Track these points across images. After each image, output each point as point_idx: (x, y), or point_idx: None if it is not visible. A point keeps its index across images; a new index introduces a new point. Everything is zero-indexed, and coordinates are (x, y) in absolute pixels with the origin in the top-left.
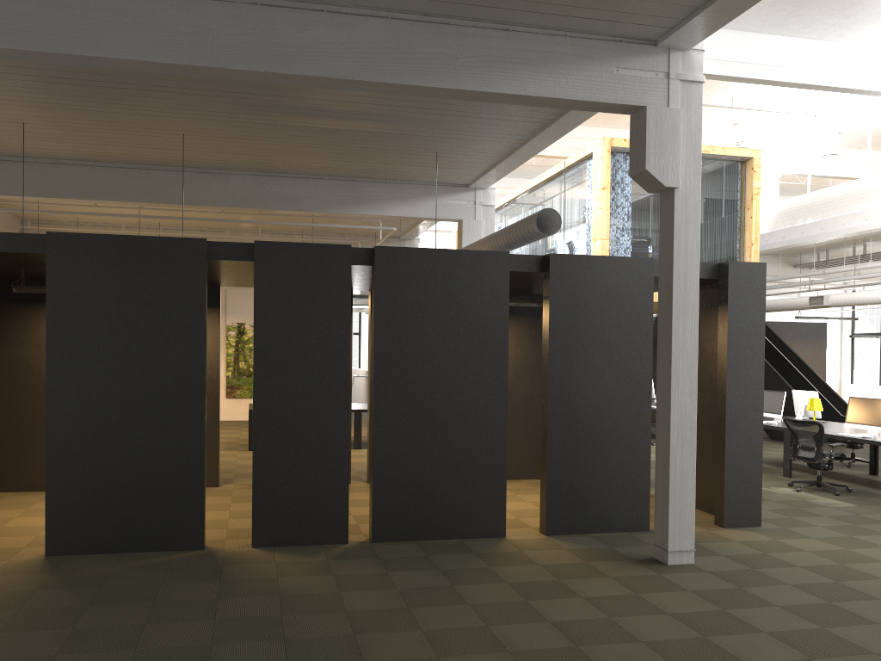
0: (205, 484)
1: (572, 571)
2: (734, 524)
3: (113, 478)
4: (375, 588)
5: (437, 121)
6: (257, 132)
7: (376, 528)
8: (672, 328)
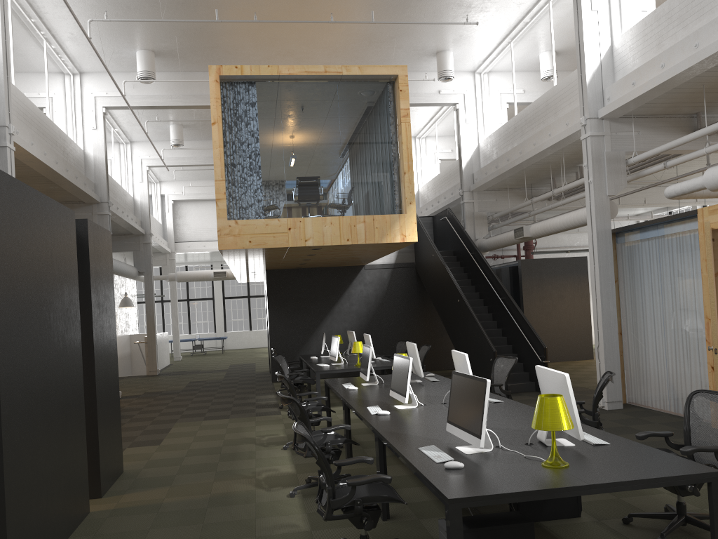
0: None
1: None
2: None
3: None
4: None
5: None
6: None
7: None
8: None
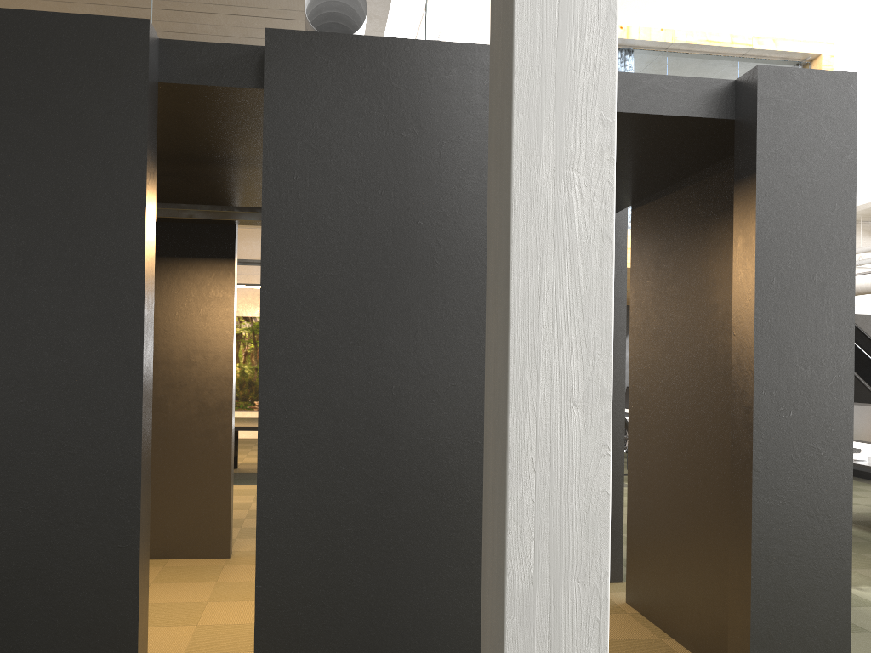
0: None
1: None
2: None
3: None
4: None
5: None
6: None
7: None
8: (513, 152)
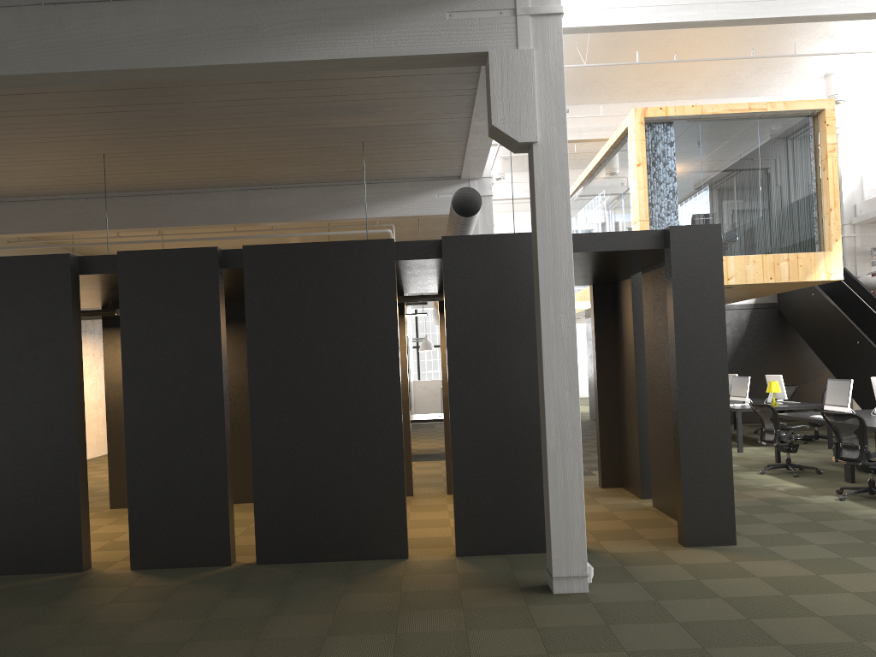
0: (82, 504)
1: (429, 600)
2: (698, 542)
3: None
4: (186, 617)
5: (357, 109)
6: (197, 144)
7: (260, 549)
8: (540, 309)
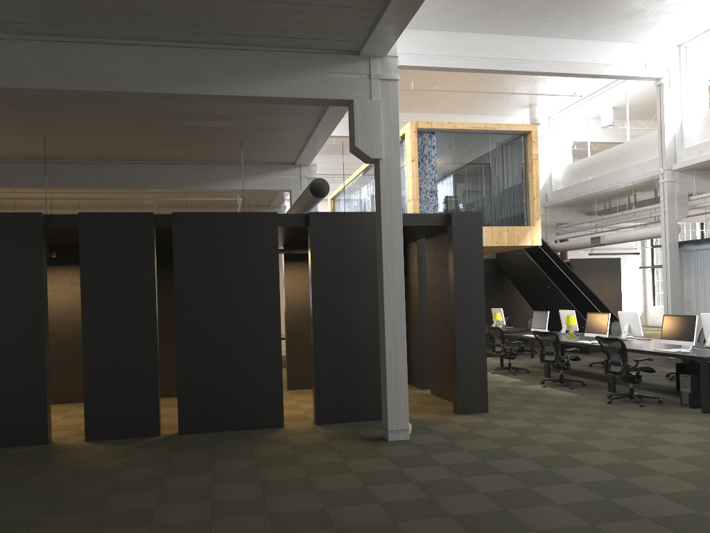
0: (47, 395)
1: (312, 447)
2: (466, 411)
3: None
4: (152, 464)
5: (239, 117)
6: (110, 131)
7: (181, 424)
8: (383, 263)
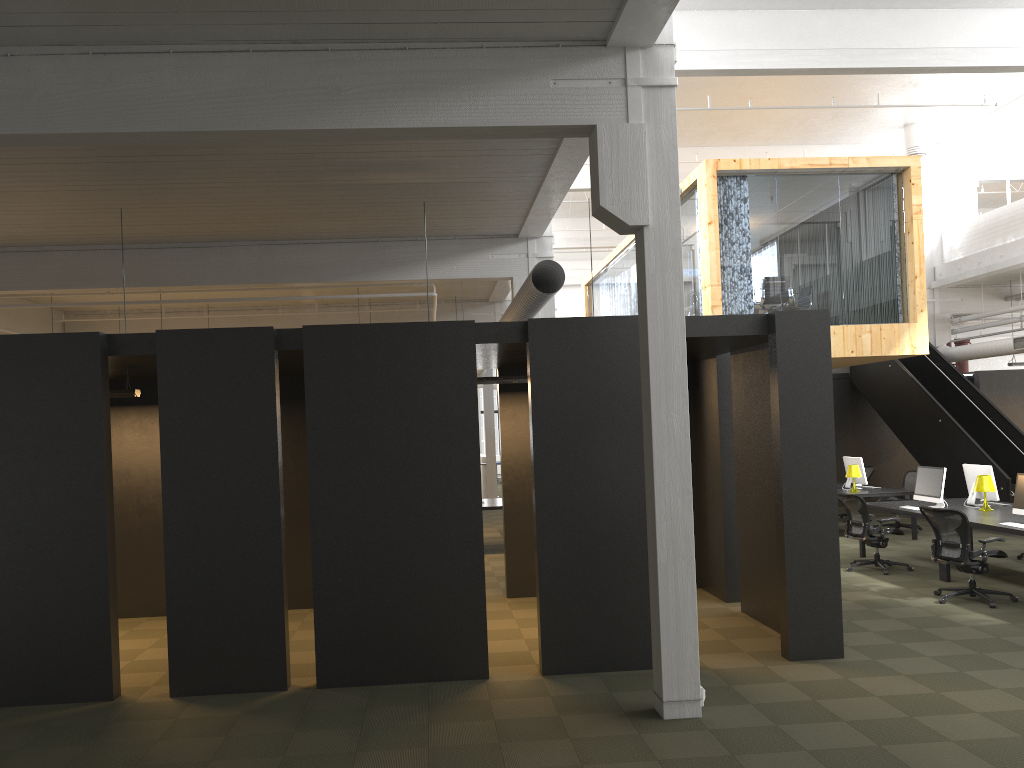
0: (112, 622)
1: (529, 729)
2: (804, 656)
3: (5, 618)
4: (258, 755)
5: (418, 165)
6: (225, 197)
7: (321, 671)
8: (651, 408)
